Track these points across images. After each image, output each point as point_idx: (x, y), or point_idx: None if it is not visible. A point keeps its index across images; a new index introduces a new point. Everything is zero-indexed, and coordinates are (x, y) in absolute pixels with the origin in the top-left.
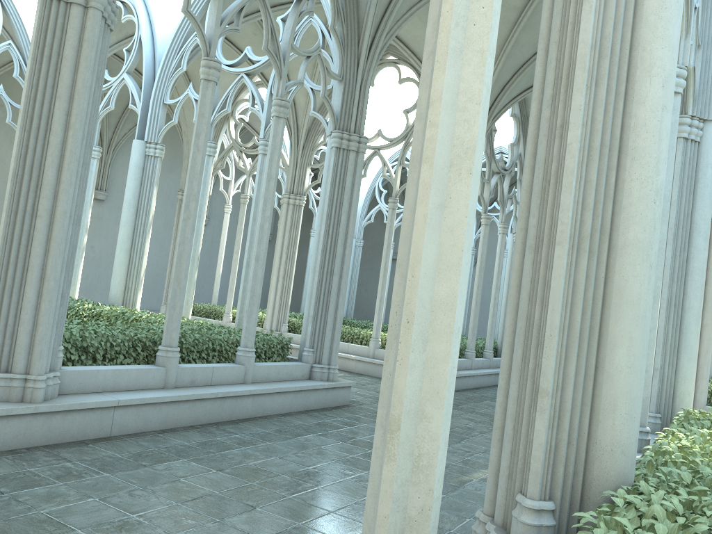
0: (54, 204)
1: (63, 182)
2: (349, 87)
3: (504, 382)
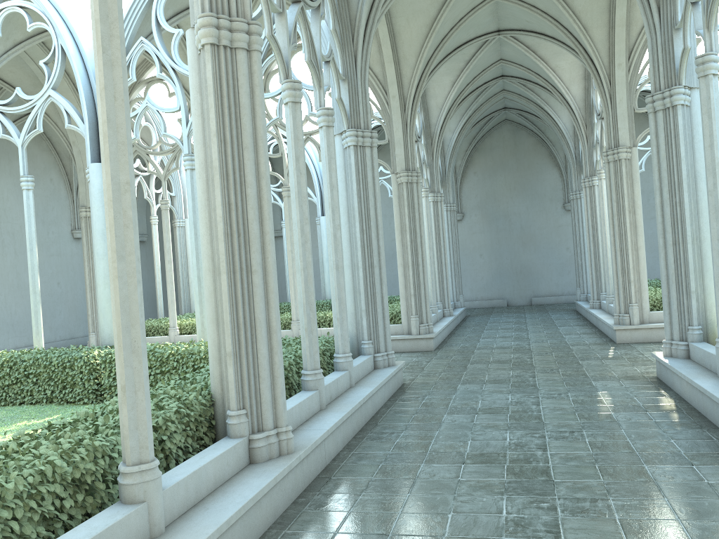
0: (262, 256)
1: (268, 232)
2: (352, 85)
3: None
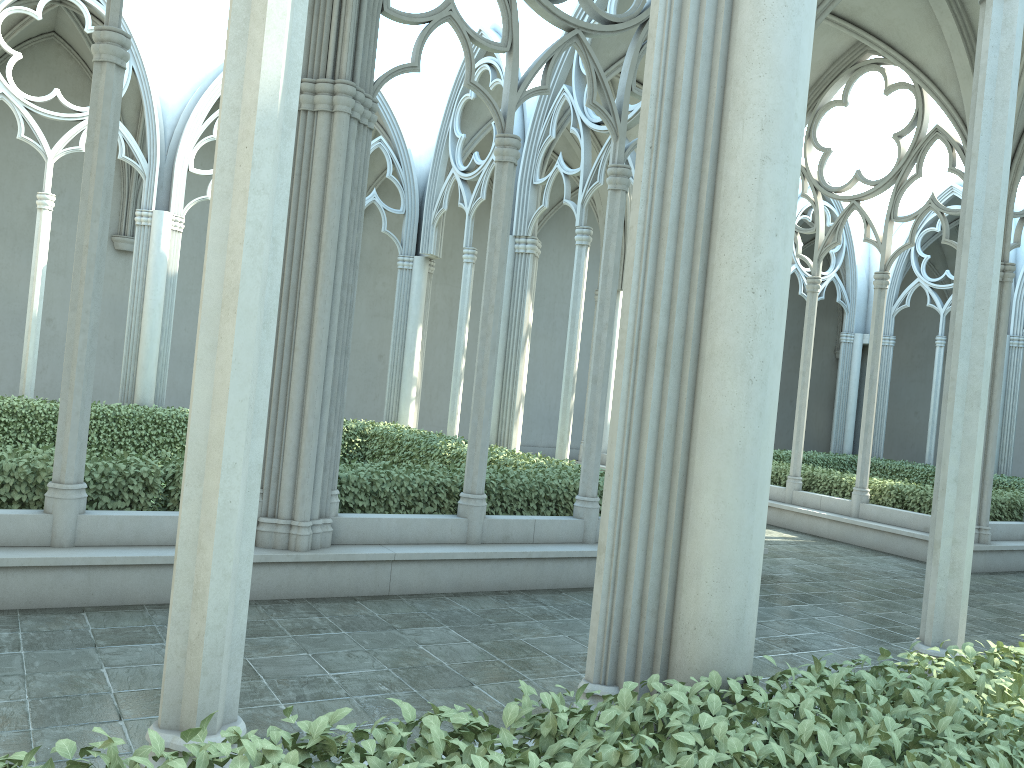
0: (310, 335)
1: (317, 309)
2: None
3: None
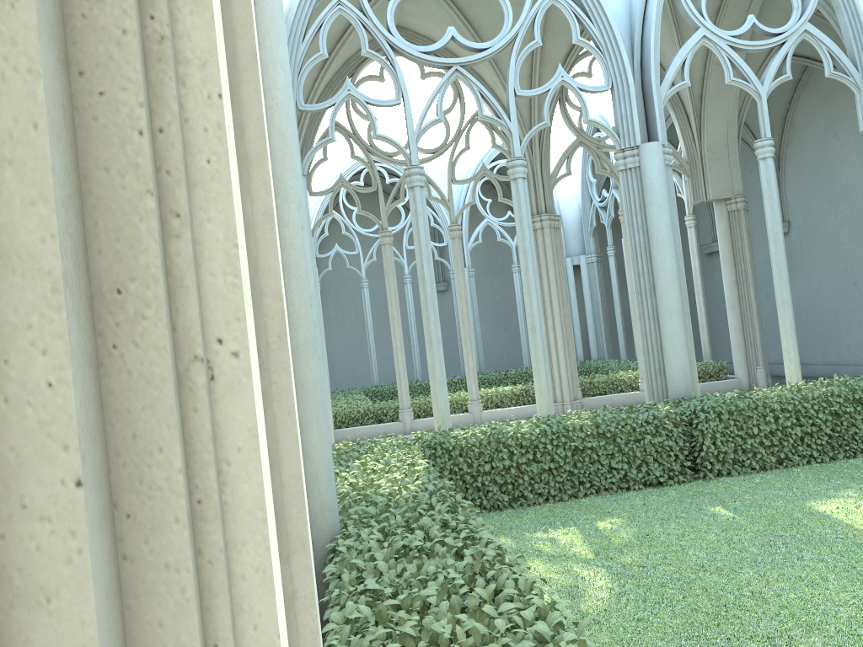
0: None
1: None
2: None
3: None
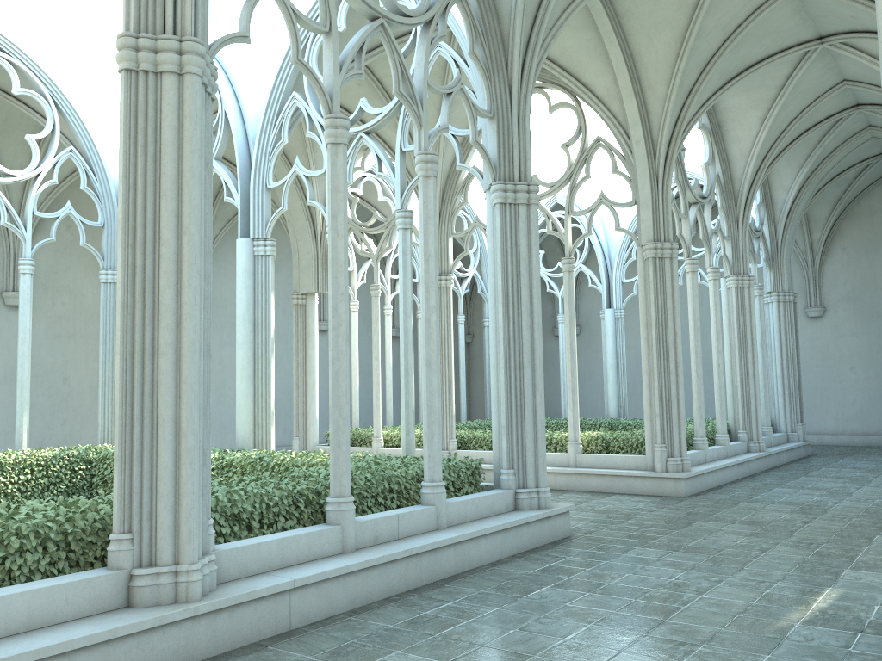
0: (178, 335)
1: (185, 304)
2: (504, 124)
3: None
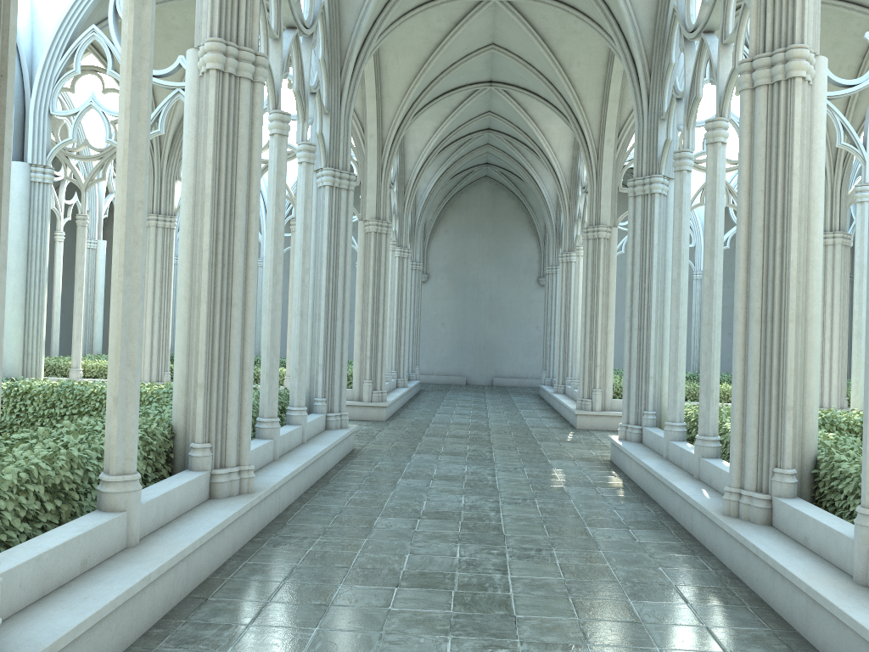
0: (244, 290)
1: (252, 267)
2: (334, 121)
3: (740, 405)
